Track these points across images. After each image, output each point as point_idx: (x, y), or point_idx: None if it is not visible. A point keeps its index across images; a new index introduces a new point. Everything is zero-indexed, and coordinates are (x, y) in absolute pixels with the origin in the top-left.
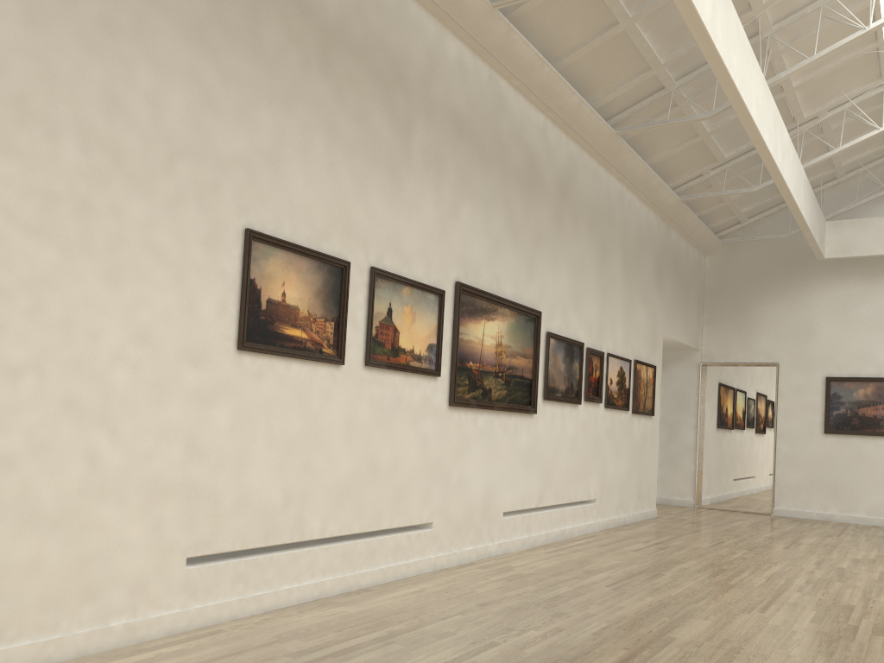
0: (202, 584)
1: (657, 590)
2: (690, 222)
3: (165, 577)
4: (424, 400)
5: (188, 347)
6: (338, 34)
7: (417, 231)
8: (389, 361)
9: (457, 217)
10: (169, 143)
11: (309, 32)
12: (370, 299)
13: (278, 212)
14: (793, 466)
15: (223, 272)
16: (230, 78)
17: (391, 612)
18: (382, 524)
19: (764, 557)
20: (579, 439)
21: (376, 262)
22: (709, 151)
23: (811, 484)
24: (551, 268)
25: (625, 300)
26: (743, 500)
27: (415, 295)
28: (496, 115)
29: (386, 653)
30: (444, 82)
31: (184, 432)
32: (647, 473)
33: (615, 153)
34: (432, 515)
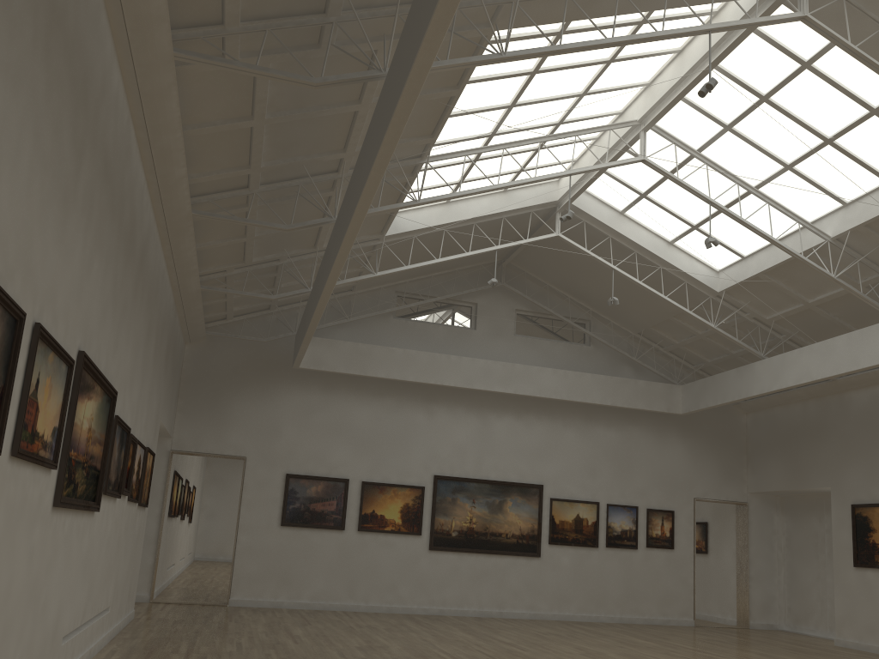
0: None
1: None
2: (196, 310)
3: None
4: (39, 501)
5: None
6: (60, 17)
7: (67, 283)
8: (28, 449)
9: (90, 272)
10: None
11: (44, 2)
12: (31, 366)
13: None
14: (252, 557)
15: None
16: None
17: None
18: None
19: (297, 655)
20: (112, 538)
21: (38, 316)
22: (243, 252)
23: (265, 574)
24: (125, 342)
25: (151, 383)
26: (178, 590)
27: (55, 364)
28: (125, 164)
29: None
30: (106, 113)
31: None
32: (136, 570)
33: (181, 232)
34: (21, 656)
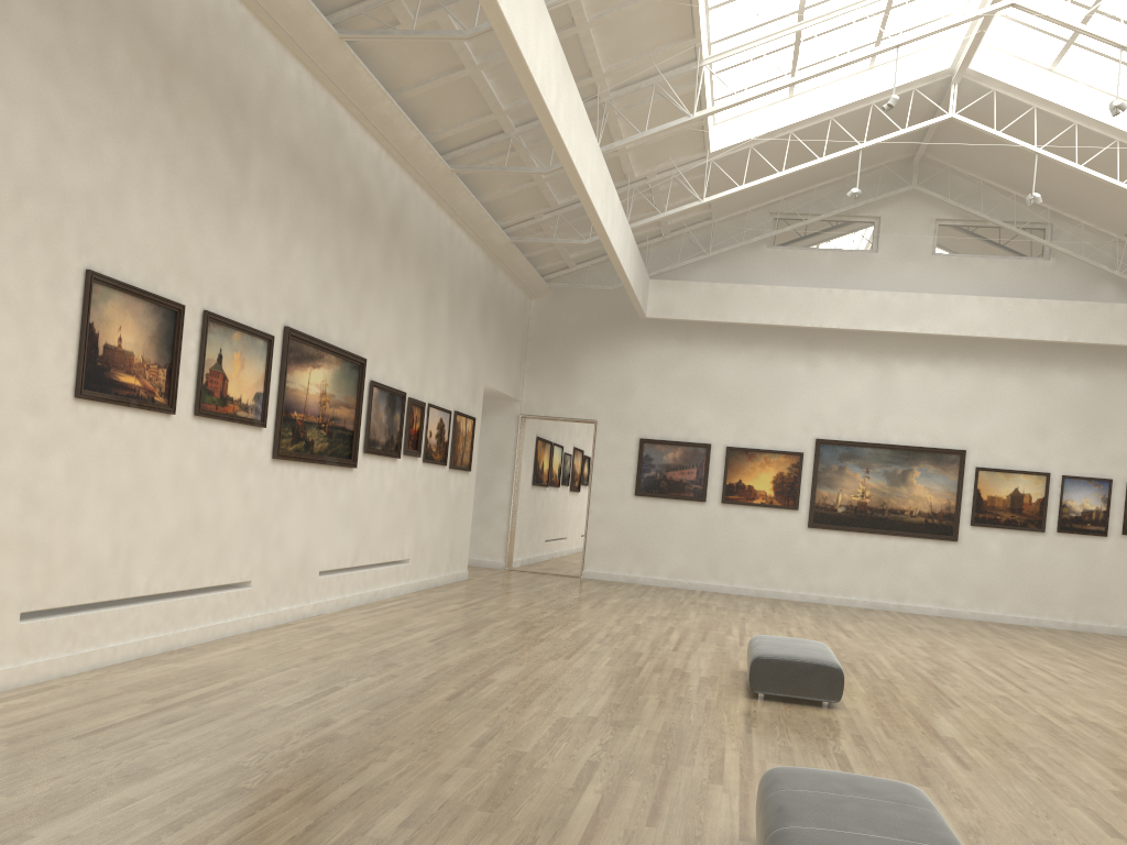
0: (34, 639)
1: (476, 644)
2: (518, 264)
3: (0, 632)
4: (249, 453)
5: (29, 394)
6: (182, 58)
7: (250, 272)
8: (218, 410)
9: (289, 256)
10: (17, 179)
11: (154, 56)
12: (203, 345)
13: (117, 252)
14: (604, 528)
15: (63, 315)
16: (77, 108)
17: (226, 667)
18: (204, 582)
19: (572, 615)
20: (396, 496)
21: (209, 304)
22: (543, 196)
23: (619, 547)
24: (378, 311)
25: (449, 347)
26: (554, 562)
27: (245, 341)
28: (332, 145)
29: (240, 698)
30: (282, 109)
31: (22, 483)
32: (461, 532)
33: (449, 189)
34: (251, 573)
